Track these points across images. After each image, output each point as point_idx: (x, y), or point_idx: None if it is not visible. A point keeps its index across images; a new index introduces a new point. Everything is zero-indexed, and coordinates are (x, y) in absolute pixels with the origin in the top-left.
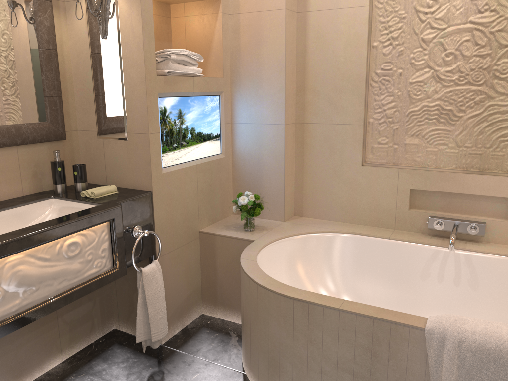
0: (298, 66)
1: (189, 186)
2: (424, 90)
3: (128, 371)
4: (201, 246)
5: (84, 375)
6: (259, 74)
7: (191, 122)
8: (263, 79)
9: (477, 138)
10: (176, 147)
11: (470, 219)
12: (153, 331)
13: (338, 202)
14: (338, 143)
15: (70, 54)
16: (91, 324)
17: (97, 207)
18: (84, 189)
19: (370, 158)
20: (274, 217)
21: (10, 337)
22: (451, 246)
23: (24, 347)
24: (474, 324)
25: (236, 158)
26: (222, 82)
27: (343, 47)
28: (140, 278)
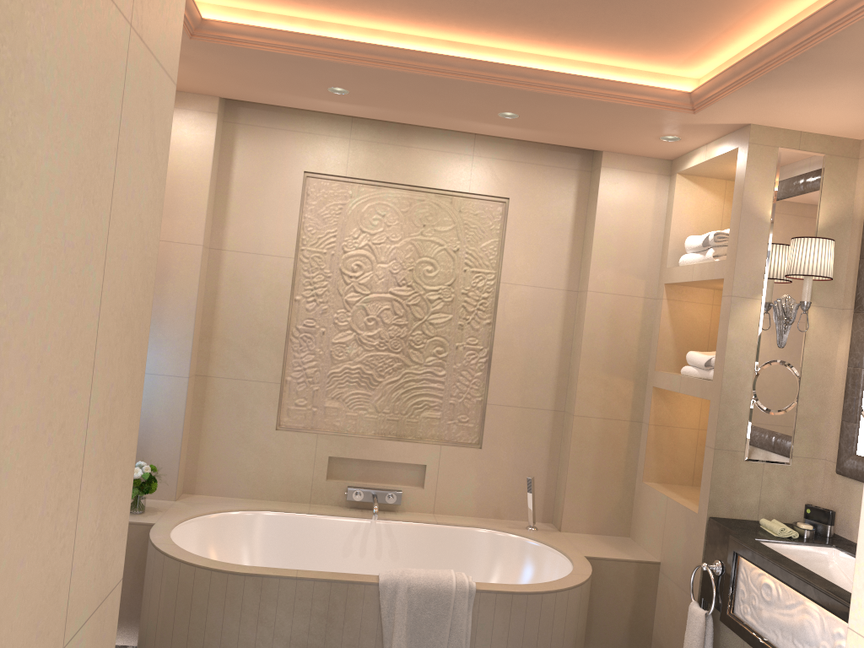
0: (206, 309)
1: None
2: (346, 351)
3: None
4: None
5: None
6: (160, 313)
7: None
8: (164, 320)
9: (395, 404)
10: None
11: (387, 488)
12: None
13: (244, 474)
14: (249, 402)
15: None
16: None
17: None
18: None
19: (286, 421)
20: (161, 495)
21: None
22: (375, 515)
23: None
24: (418, 572)
25: None
26: None
27: (263, 295)
28: None
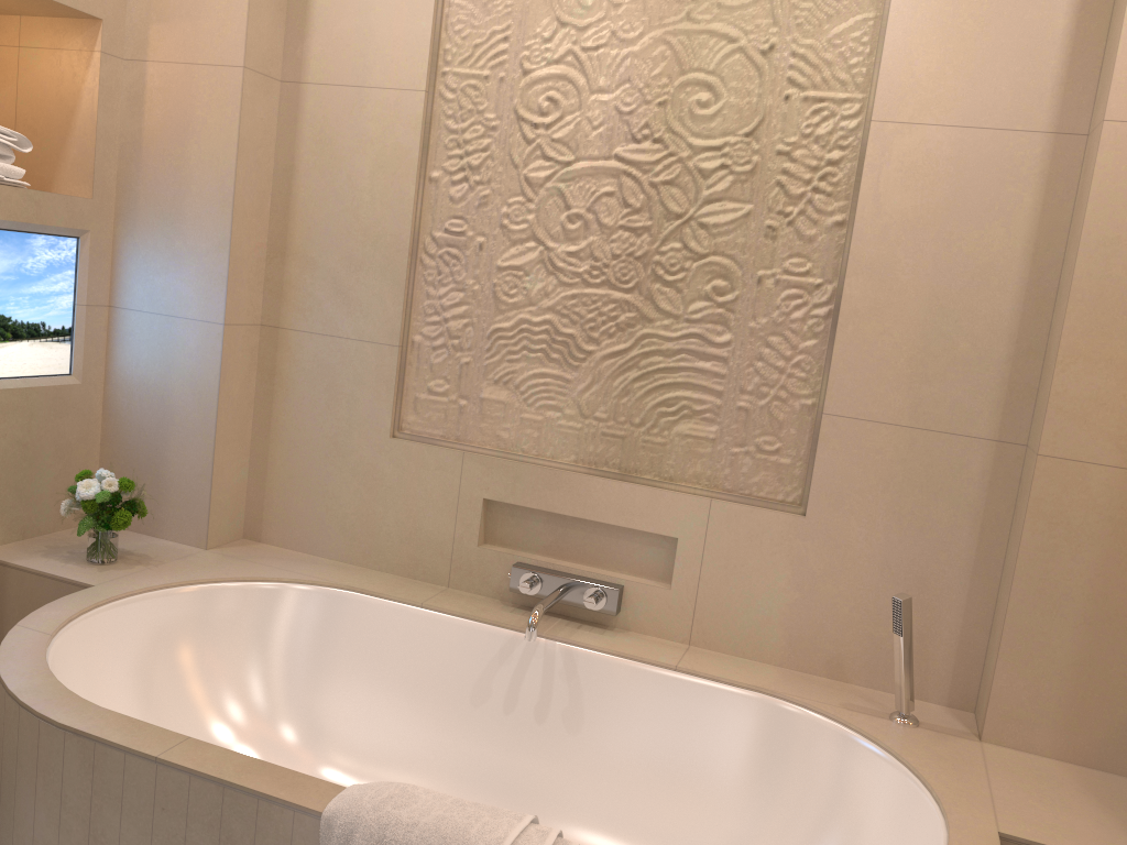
0: (277, 200)
1: None
2: (524, 286)
3: None
4: None
5: None
6: (179, 202)
7: None
8: (185, 216)
9: (619, 401)
10: None
11: (594, 576)
12: None
13: (338, 516)
14: (346, 380)
15: None
16: None
17: None
18: None
19: (412, 421)
20: (186, 536)
21: None
22: (529, 632)
23: None
24: (425, 808)
25: (114, 389)
26: (86, 208)
27: (369, 171)
28: None
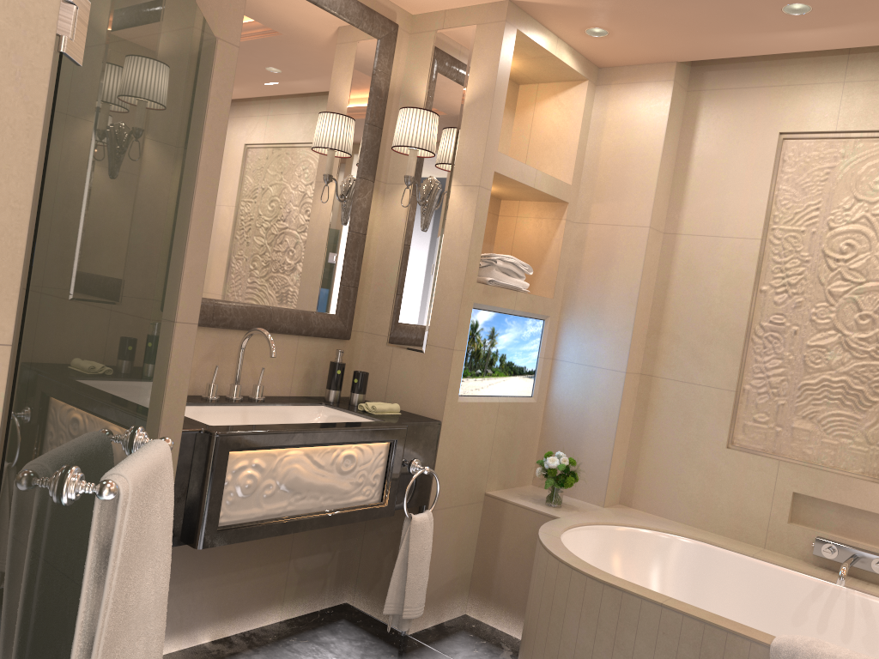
0: (656, 300)
1: (485, 428)
2: (826, 358)
3: (363, 652)
4: (483, 514)
5: (307, 641)
6: (602, 301)
7: (503, 346)
8: (605, 309)
9: None
10: (480, 374)
11: (877, 551)
12: (406, 603)
13: (686, 495)
14: (696, 410)
15: (377, 242)
16: (322, 584)
17: (380, 422)
18: (360, 402)
19: (740, 439)
20: (590, 498)
21: (238, 562)
22: (840, 579)
23: (248, 582)
24: (836, 649)
25: (550, 406)
26: (550, 303)
27: (719, 285)
28: (406, 527)
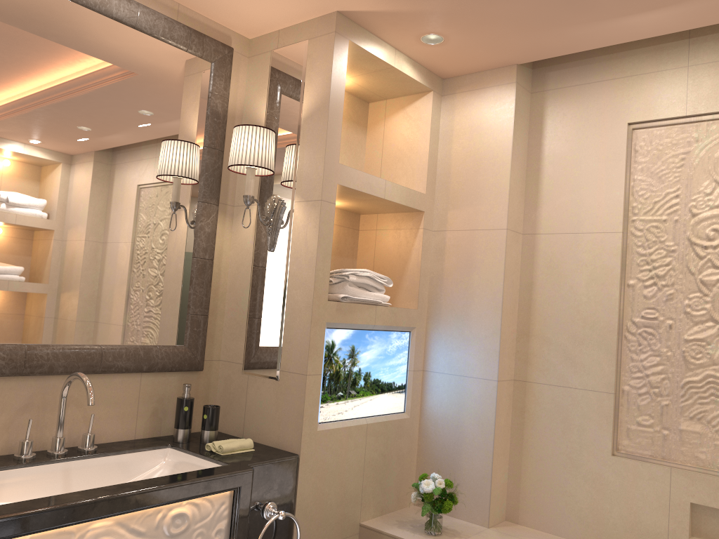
0: (522, 303)
1: (353, 454)
2: (707, 352)
3: None
4: None
5: None
6: (466, 308)
7: (366, 364)
8: (471, 316)
9: None
10: (342, 396)
11: None
12: None
13: (574, 509)
14: (575, 416)
15: (229, 266)
16: None
17: (221, 468)
18: (211, 439)
19: (626, 444)
20: (474, 517)
21: None
22: None
23: None
24: None
25: (425, 420)
26: (414, 314)
27: (585, 282)
28: None
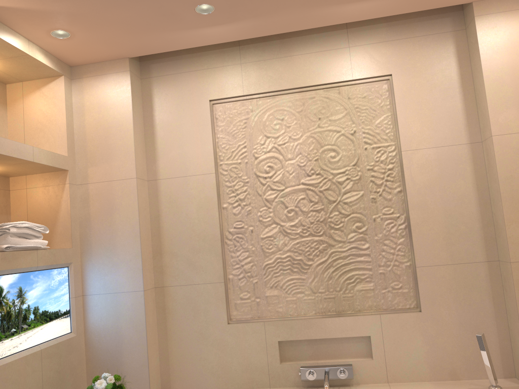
0: (153, 230)
1: (32, 378)
2: (275, 243)
3: None
4: None
5: None
6: (113, 241)
7: (34, 300)
8: (117, 246)
9: (328, 282)
10: (15, 332)
11: (337, 363)
12: None
13: (209, 368)
14: (201, 303)
15: None
16: None
17: None
18: None
19: (235, 314)
20: None
21: None
22: None
23: None
24: None
25: (90, 334)
26: (70, 252)
27: (195, 210)
28: None
